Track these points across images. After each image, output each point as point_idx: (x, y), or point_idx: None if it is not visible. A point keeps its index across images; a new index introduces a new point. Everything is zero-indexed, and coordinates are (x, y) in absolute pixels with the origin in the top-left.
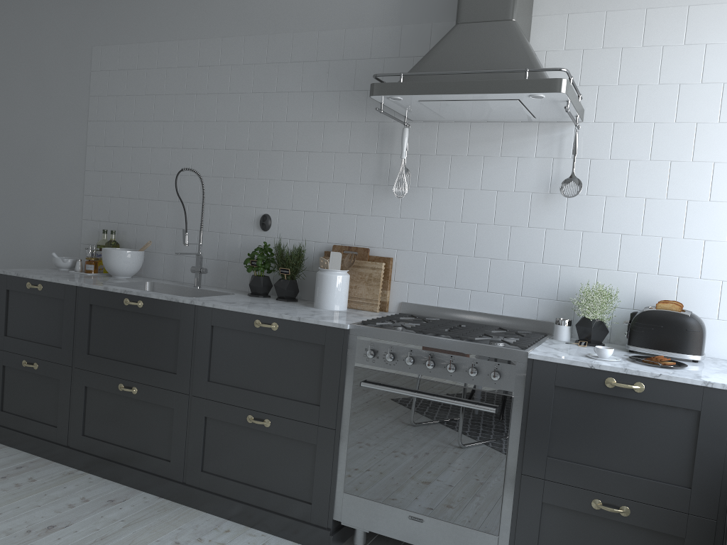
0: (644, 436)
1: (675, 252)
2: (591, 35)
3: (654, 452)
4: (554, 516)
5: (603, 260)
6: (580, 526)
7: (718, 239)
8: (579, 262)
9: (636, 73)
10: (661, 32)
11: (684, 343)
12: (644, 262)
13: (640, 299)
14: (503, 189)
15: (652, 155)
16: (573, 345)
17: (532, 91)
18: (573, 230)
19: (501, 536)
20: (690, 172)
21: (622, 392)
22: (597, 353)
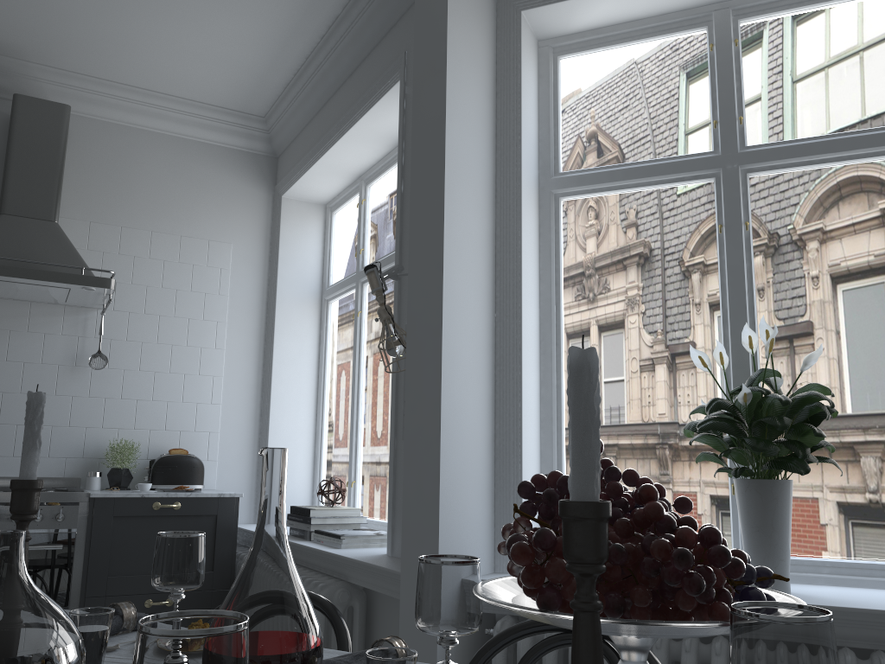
0: None
1: (177, 413)
2: (109, 242)
3: None
4: None
5: (123, 421)
6: None
7: (206, 402)
8: (103, 424)
9: (145, 277)
10: (163, 250)
11: (192, 477)
12: (155, 421)
13: (152, 450)
14: (31, 361)
15: (159, 339)
16: (108, 490)
17: (89, 285)
18: (97, 397)
19: None
20: (186, 354)
21: (166, 511)
22: (140, 487)
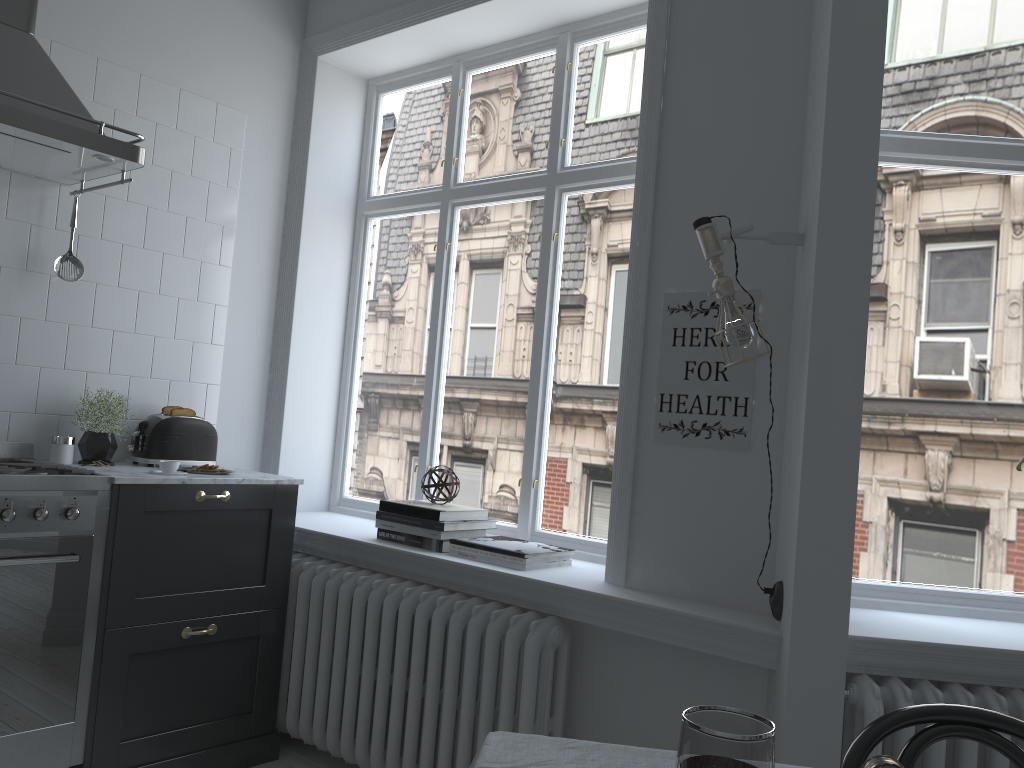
0: (228, 546)
1: (168, 354)
2: (80, 80)
3: (236, 559)
4: (142, 666)
5: (93, 360)
6: (168, 665)
7: (205, 341)
8: (65, 364)
9: None
10: (155, 107)
11: (206, 450)
12: (138, 364)
13: (133, 406)
14: None
15: (146, 242)
16: (94, 466)
17: (111, 153)
18: (57, 322)
19: (78, 720)
20: (181, 268)
21: (211, 504)
22: (166, 468)
